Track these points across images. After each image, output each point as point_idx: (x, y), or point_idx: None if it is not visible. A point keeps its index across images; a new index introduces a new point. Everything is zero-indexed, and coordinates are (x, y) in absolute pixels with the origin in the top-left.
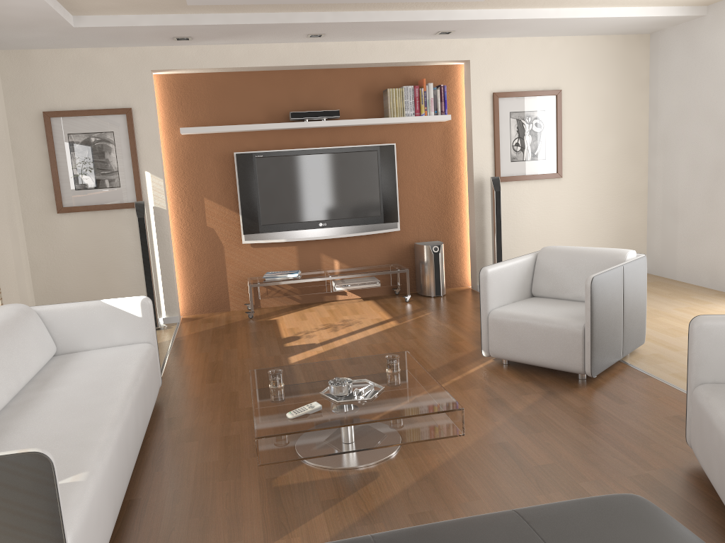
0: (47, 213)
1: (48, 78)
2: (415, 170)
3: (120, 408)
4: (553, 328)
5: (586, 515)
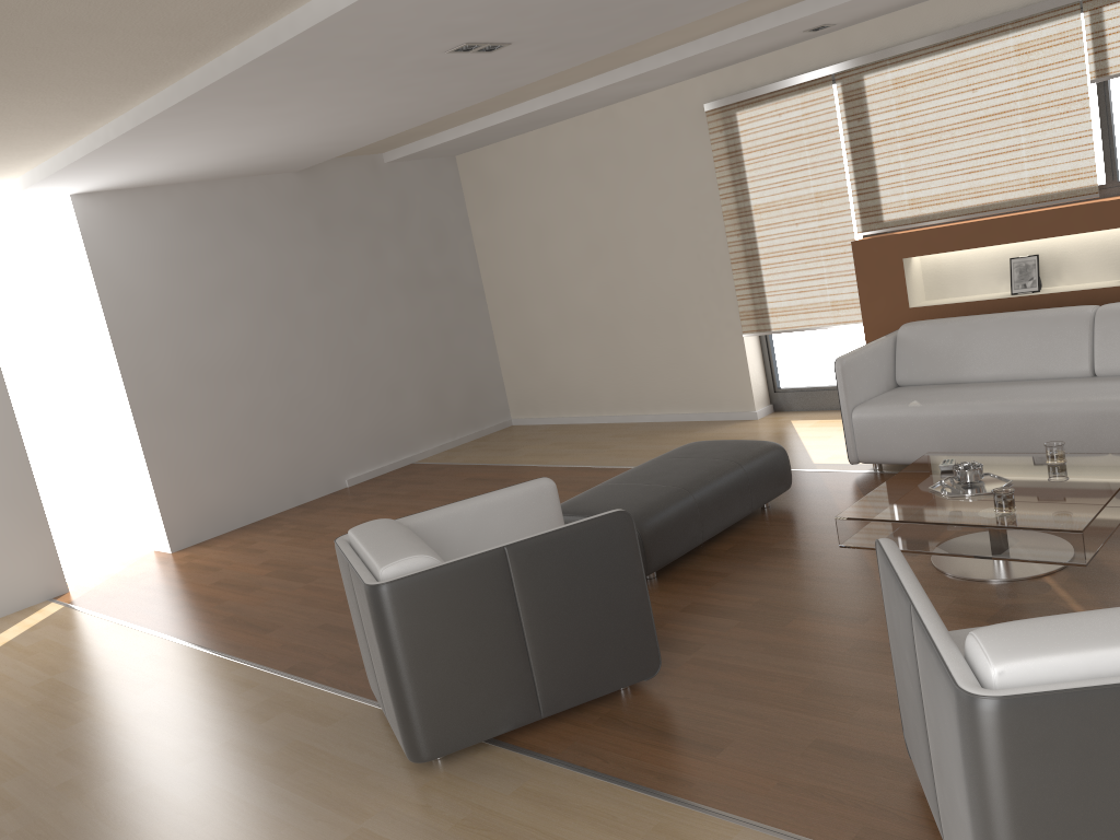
0: None
1: None
2: None
3: (1045, 403)
4: None
5: (643, 498)
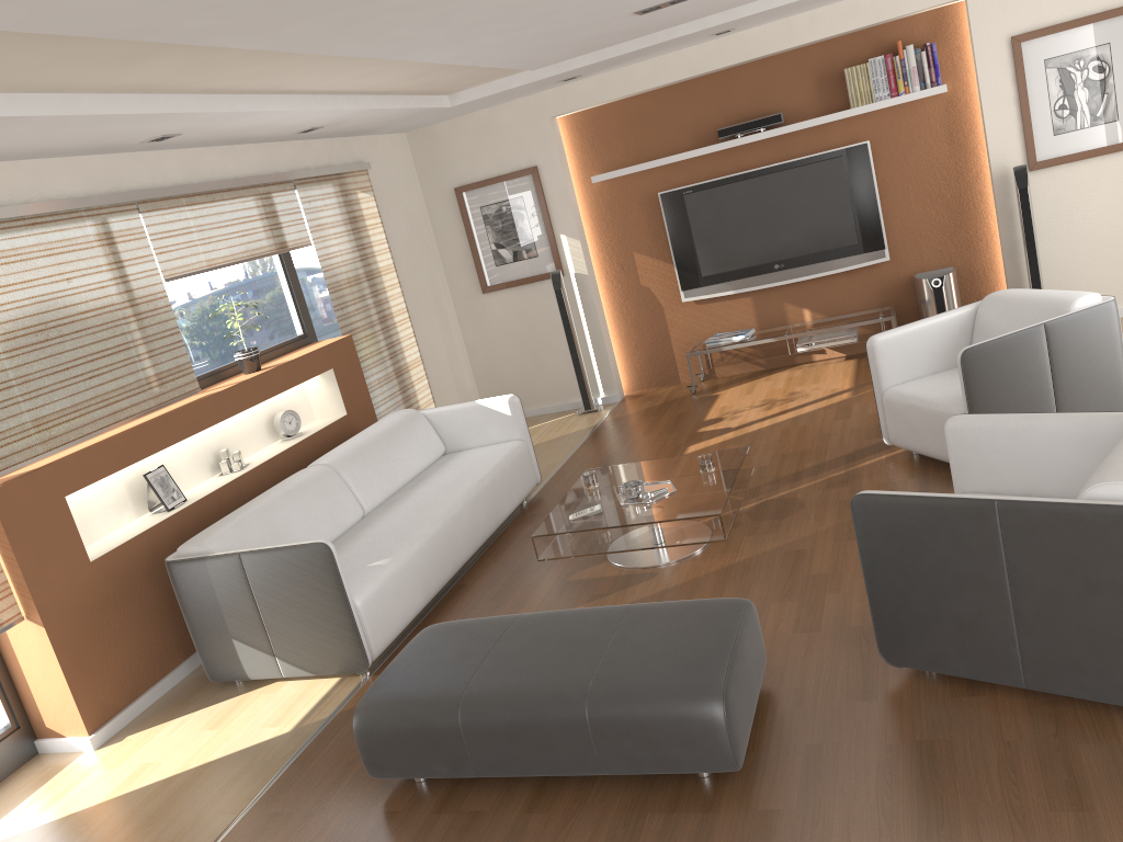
0: (474, 294)
1: (454, 151)
2: (906, 172)
3: (448, 507)
4: (936, 413)
5: (674, 611)
